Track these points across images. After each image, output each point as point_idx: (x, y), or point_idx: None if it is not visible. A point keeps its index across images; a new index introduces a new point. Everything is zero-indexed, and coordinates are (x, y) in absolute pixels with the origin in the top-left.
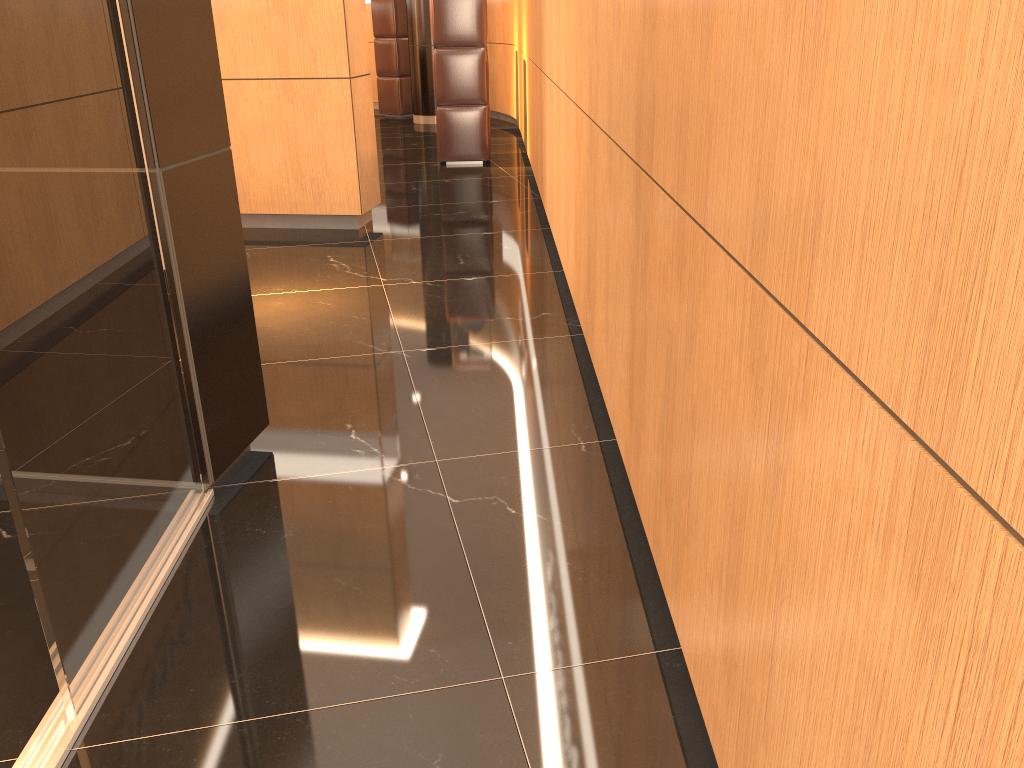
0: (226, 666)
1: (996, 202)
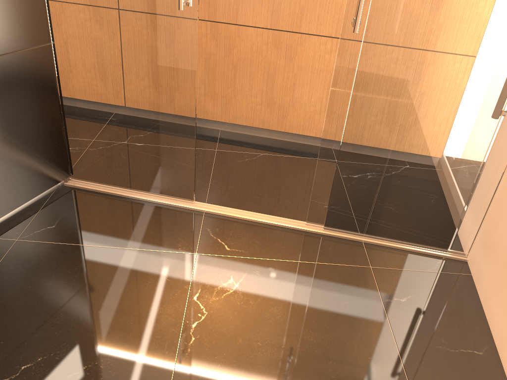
0: None
1: None
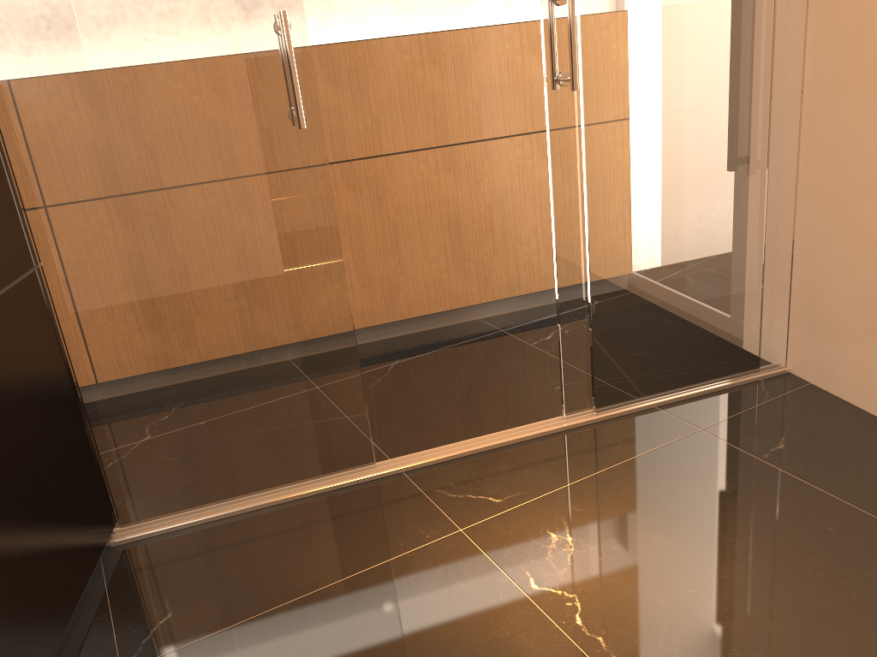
0: None
1: (444, 100)
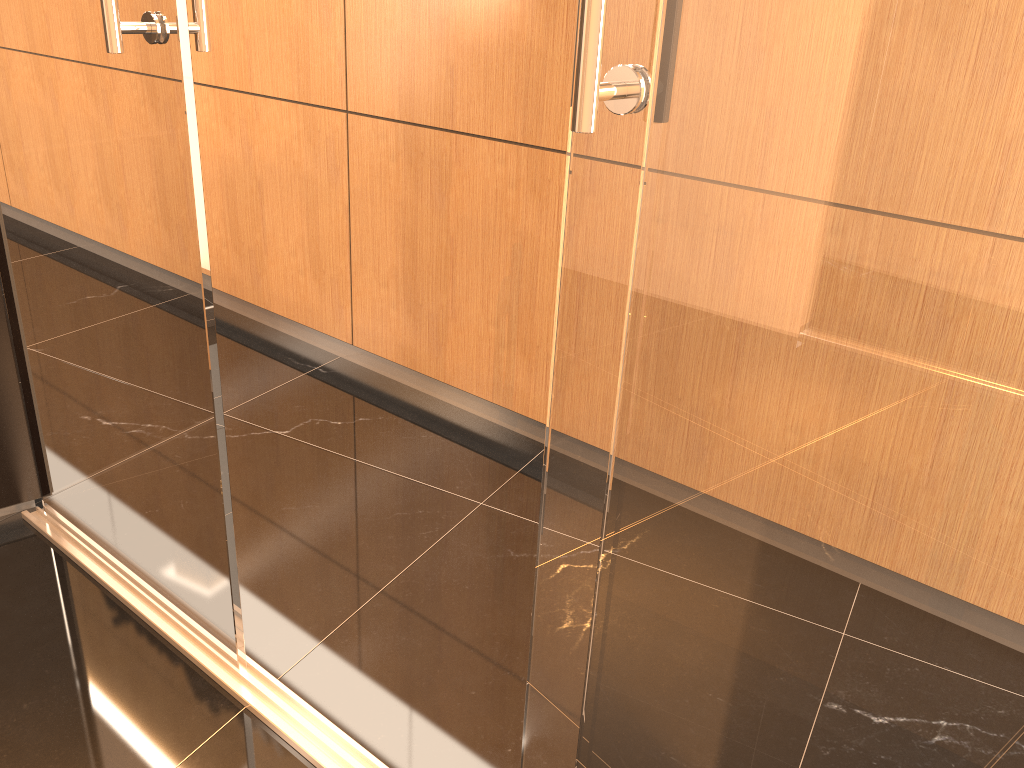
0: (298, 586)
1: None
